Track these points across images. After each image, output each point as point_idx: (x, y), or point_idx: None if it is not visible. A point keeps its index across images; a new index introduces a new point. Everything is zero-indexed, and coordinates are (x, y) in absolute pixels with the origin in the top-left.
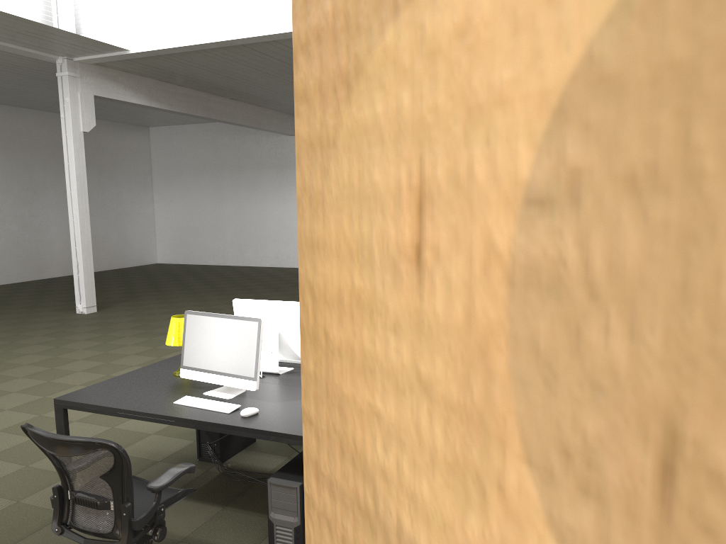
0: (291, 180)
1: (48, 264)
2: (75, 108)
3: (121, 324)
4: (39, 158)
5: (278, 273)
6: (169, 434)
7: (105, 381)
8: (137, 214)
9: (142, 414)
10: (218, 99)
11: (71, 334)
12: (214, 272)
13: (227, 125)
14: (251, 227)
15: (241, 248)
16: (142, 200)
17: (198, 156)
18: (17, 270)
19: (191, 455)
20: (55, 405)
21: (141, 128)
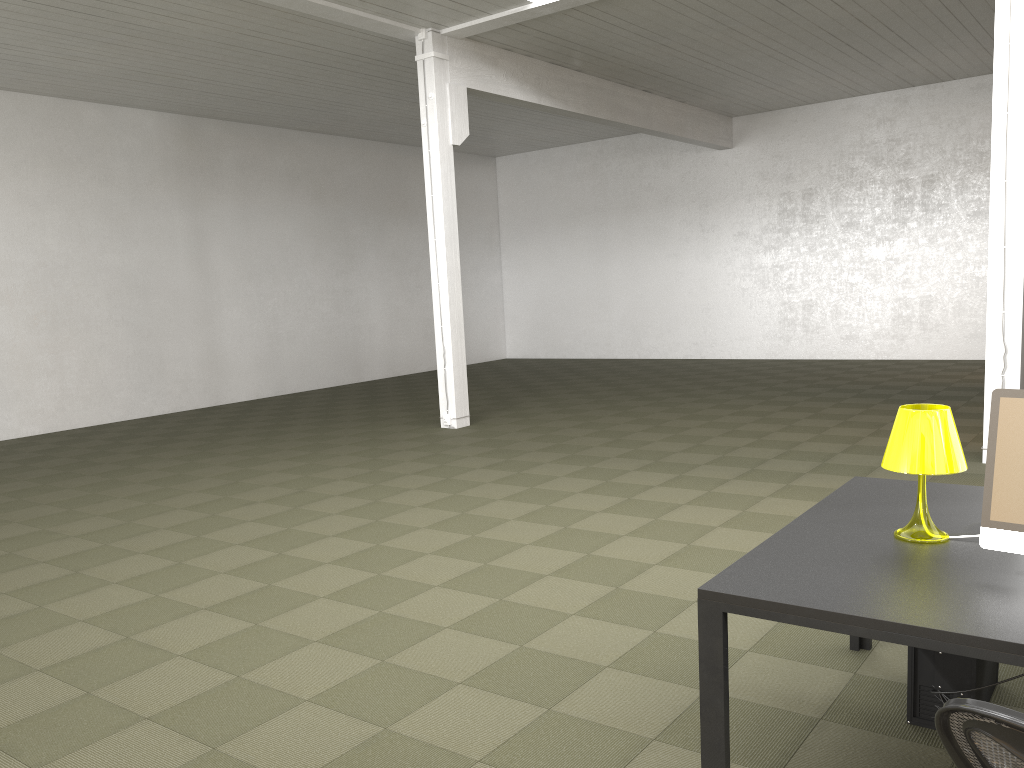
0: (719, 221)
1: (368, 361)
2: (442, 108)
3: (521, 443)
4: (356, 207)
5: (705, 366)
6: (782, 653)
7: (760, 550)
8: (479, 286)
9: (983, 644)
10: (626, 92)
11: (456, 459)
12: (602, 368)
13: (615, 143)
14: (652, 297)
15: (636, 331)
16: (487, 266)
17: (570, 195)
18: (329, 369)
19: (880, 709)
20: (701, 604)
21: (485, 159)
